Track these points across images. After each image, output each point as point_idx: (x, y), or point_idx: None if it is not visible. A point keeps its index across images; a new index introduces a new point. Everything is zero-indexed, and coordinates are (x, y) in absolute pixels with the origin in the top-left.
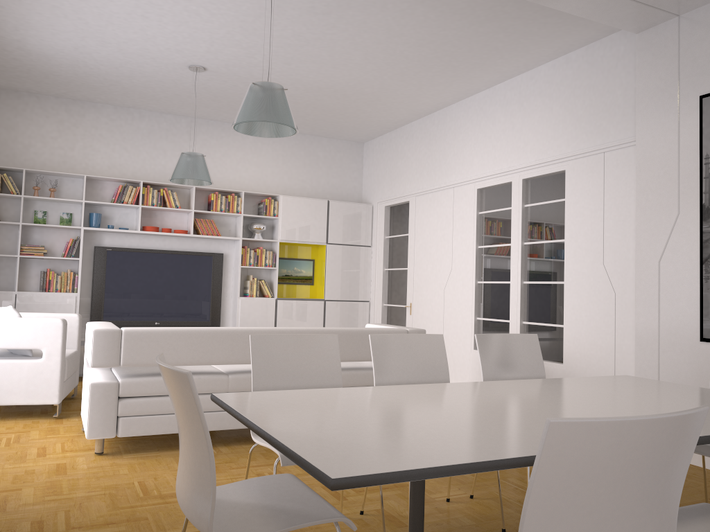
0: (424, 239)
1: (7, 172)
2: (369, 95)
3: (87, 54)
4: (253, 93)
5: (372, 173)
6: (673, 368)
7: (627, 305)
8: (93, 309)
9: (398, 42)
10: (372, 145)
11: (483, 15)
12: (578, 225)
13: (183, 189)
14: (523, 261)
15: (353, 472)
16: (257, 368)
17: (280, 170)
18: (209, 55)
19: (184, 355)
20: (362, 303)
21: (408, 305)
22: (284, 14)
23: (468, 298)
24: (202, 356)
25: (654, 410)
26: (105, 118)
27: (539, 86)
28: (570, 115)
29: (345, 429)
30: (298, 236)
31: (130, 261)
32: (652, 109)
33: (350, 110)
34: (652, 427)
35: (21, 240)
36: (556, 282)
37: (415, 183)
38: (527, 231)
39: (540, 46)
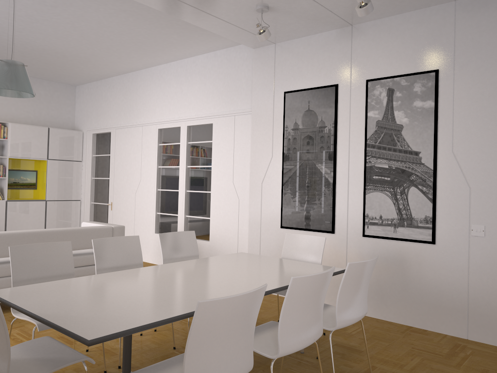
0: (122, 159)
1: None
2: (83, 58)
3: None
4: (0, 67)
5: (83, 109)
6: (267, 243)
7: (245, 206)
8: None
9: (106, 30)
10: (83, 88)
11: (164, 24)
12: (219, 158)
13: None
14: (187, 177)
15: (99, 335)
16: (15, 268)
17: (8, 103)
18: None
19: None
20: (75, 201)
21: (109, 204)
22: (20, 1)
23: (151, 200)
24: None
25: (252, 276)
26: None
27: (198, 68)
28: (216, 89)
29: (88, 307)
30: (24, 154)
31: None
32: (260, 95)
33: (67, 65)
34: (243, 297)
35: None
36: (206, 191)
37: (115, 120)
38: (189, 159)
39: (199, 45)
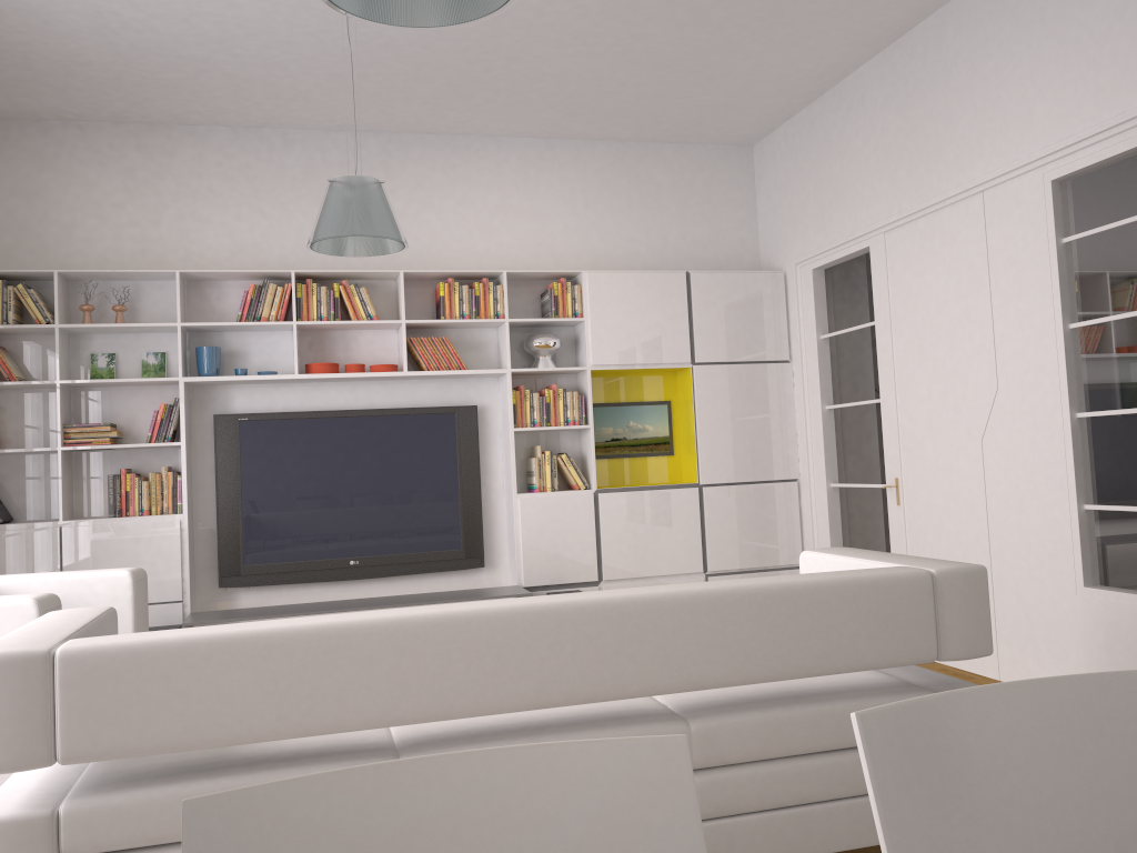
0: (916, 327)
1: (33, 283)
2: (754, 2)
3: None
4: None
5: (777, 204)
6: None
7: None
8: (223, 543)
9: None
10: (772, 144)
11: None
12: None
13: (383, 281)
14: None
15: None
16: None
17: (581, 222)
18: None
19: (254, 713)
20: (783, 484)
21: (889, 484)
22: None
23: (1053, 459)
24: (309, 710)
25: None
26: (215, 155)
27: None
28: None
29: None
30: (630, 354)
31: (288, 439)
32: None
33: (713, 56)
34: None
35: (65, 415)
36: None
37: (880, 203)
38: None
39: None
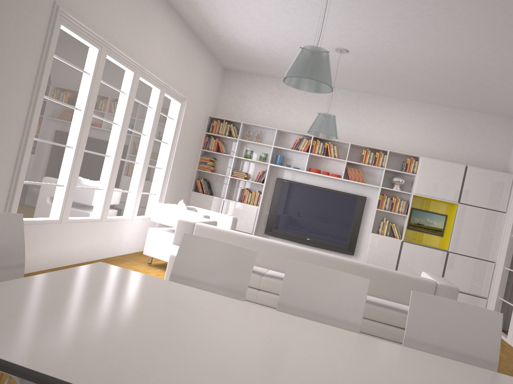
0: None
1: (235, 124)
2: (497, 69)
3: (270, 44)
4: (297, 55)
5: None
6: None
7: None
8: (269, 220)
9: (495, 11)
10: None
11: None
12: None
13: (344, 144)
14: None
15: None
16: (180, 259)
17: (428, 137)
18: (344, 39)
19: None
20: (487, 262)
21: None
22: None
23: None
24: None
25: None
26: (299, 91)
27: None
28: None
29: (48, 301)
30: (431, 192)
31: (297, 191)
32: None
33: (486, 84)
34: None
35: (234, 167)
36: None
37: None
38: None
39: None
